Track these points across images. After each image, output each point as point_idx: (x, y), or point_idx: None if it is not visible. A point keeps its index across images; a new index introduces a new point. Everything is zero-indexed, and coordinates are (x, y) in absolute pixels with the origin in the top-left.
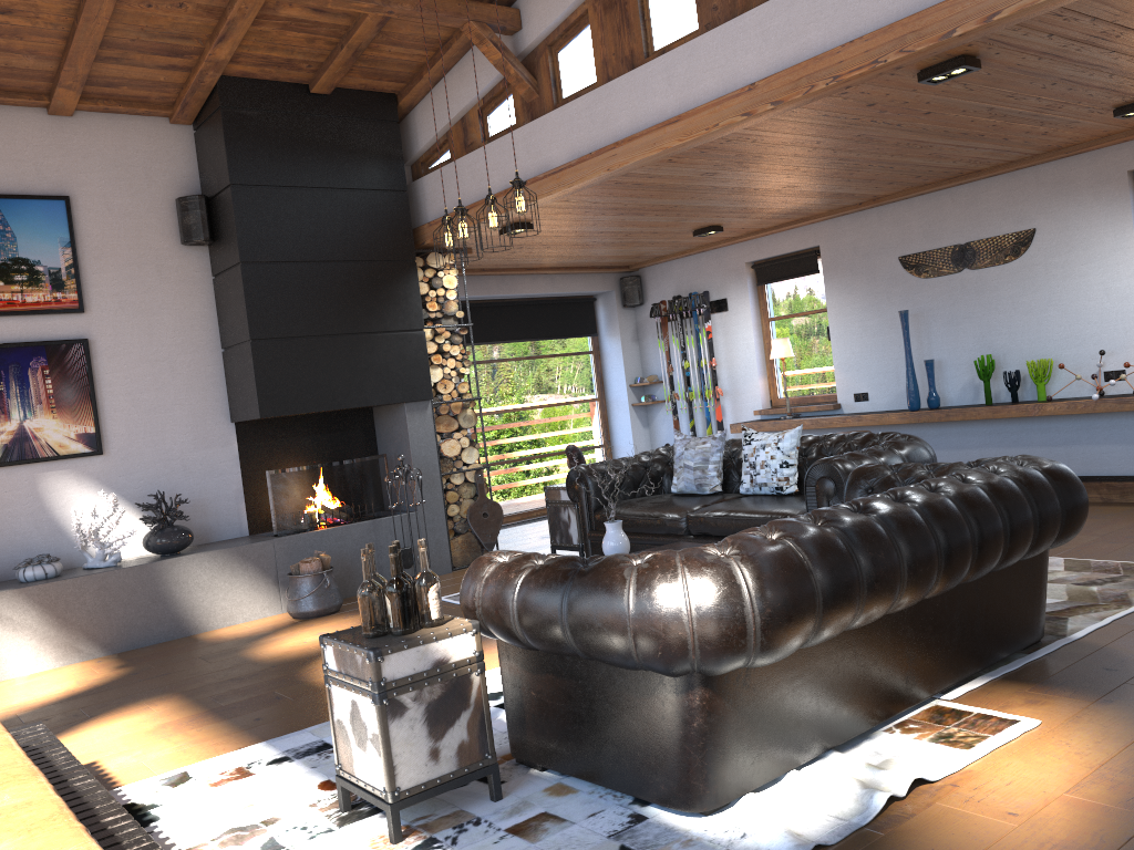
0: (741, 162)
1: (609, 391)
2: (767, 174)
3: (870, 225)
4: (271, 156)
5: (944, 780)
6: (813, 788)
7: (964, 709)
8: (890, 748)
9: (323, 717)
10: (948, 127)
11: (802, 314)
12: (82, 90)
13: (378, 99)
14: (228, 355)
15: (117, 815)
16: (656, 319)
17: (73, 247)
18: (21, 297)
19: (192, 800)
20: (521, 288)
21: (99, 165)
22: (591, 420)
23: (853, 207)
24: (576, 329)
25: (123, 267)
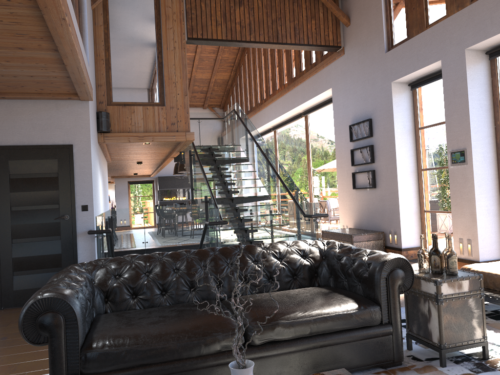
0: None
1: None
2: None
3: None
4: None
5: None
6: None
7: None
8: None
9: None
10: None
11: None
12: None
13: None
14: None
15: None
16: None
17: None
18: None
19: None
20: None
21: None
22: None
23: None
24: None
25: None
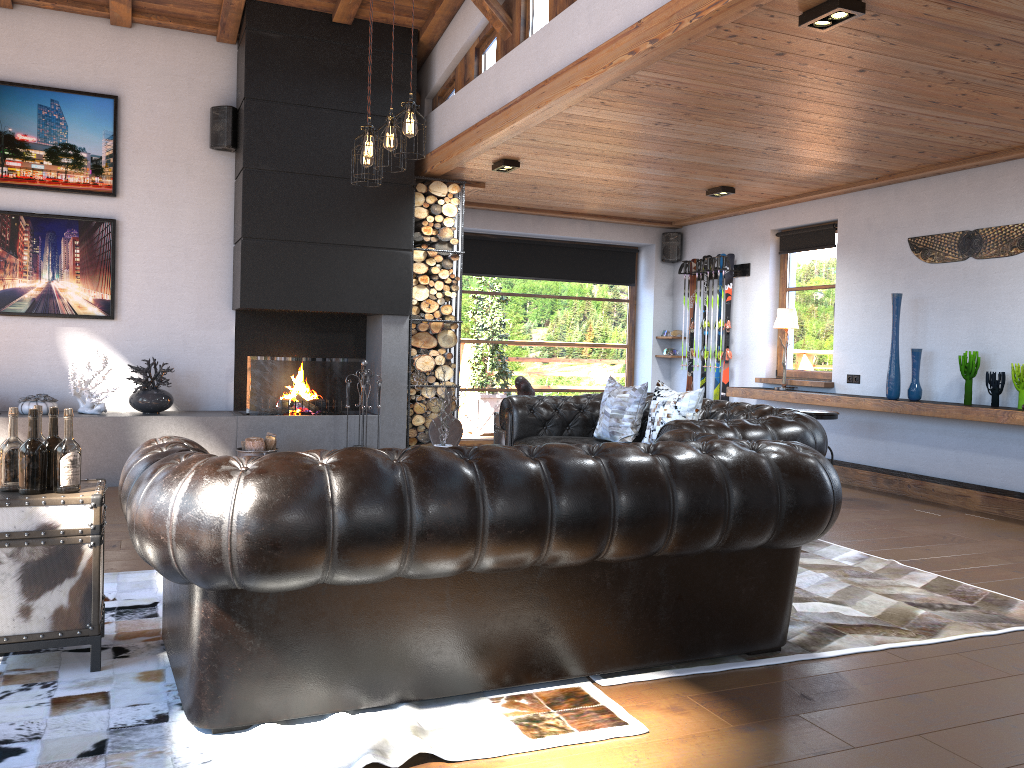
0: (687, 113)
1: (638, 340)
2: (732, 131)
3: (887, 202)
4: (287, 76)
5: (463, 763)
6: (332, 735)
7: (595, 698)
8: (467, 717)
9: (113, 569)
10: (905, 92)
11: (816, 288)
12: (131, 4)
13: (399, 33)
14: (234, 250)
15: None
16: (684, 276)
17: (114, 140)
18: (65, 177)
19: None
20: (557, 230)
21: (148, 72)
22: (617, 364)
23: (869, 181)
24: (613, 276)
25: (156, 162)
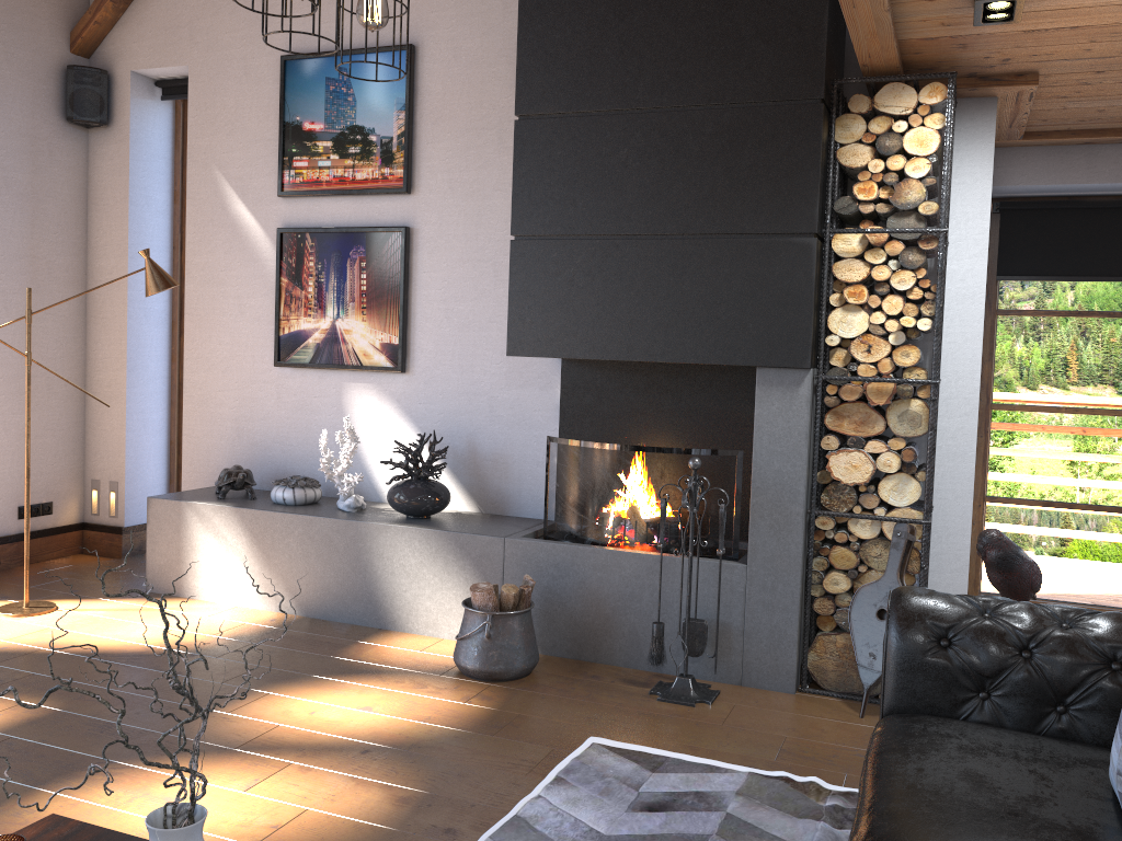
0: None
1: None
2: None
3: None
4: None
5: None
6: None
7: None
8: None
9: None
10: None
11: None
12: None
13: None
14: None
15: None
16: None
17: (406, 110)
18: (352, 173)
19: None
20: None
21: None
22: None
23: None
24: None
25: (460, 134)
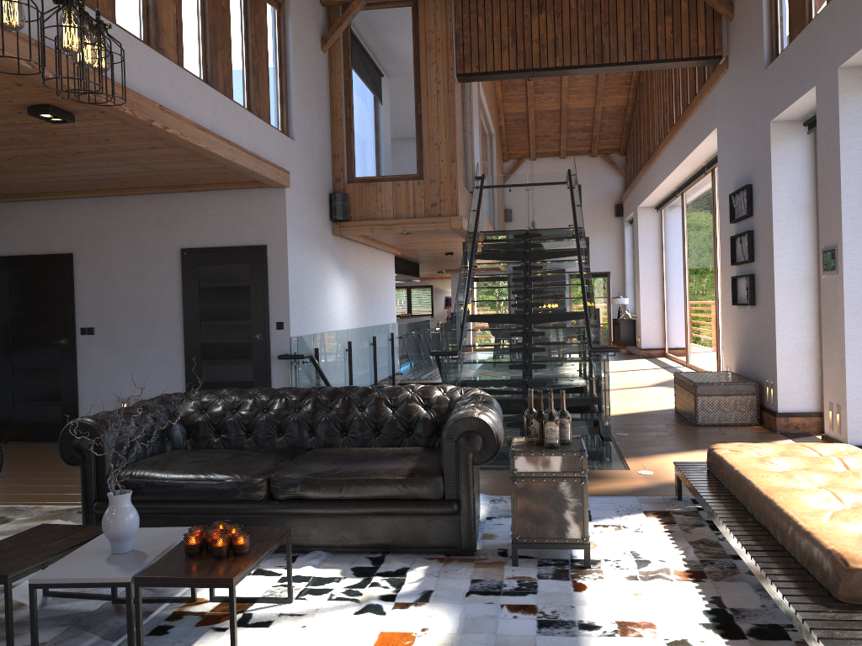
0: None
1: None
2: None
3: None
4: None
5: None
6: None
7: None
8: None
9: None
10: None
11: None
12: None
13: None
14: None
15: (725, 518)
16: None
17: None
18: None
19: (674, 617)
20: None
21: None
22: None
23: None
24: None
25: None
